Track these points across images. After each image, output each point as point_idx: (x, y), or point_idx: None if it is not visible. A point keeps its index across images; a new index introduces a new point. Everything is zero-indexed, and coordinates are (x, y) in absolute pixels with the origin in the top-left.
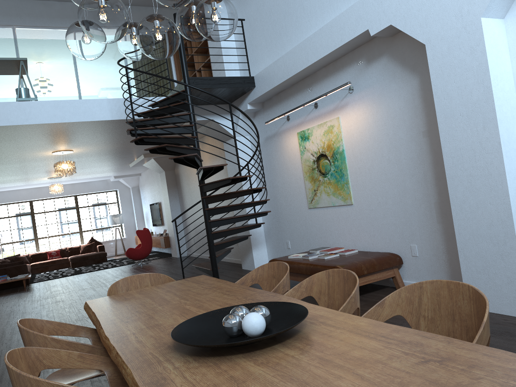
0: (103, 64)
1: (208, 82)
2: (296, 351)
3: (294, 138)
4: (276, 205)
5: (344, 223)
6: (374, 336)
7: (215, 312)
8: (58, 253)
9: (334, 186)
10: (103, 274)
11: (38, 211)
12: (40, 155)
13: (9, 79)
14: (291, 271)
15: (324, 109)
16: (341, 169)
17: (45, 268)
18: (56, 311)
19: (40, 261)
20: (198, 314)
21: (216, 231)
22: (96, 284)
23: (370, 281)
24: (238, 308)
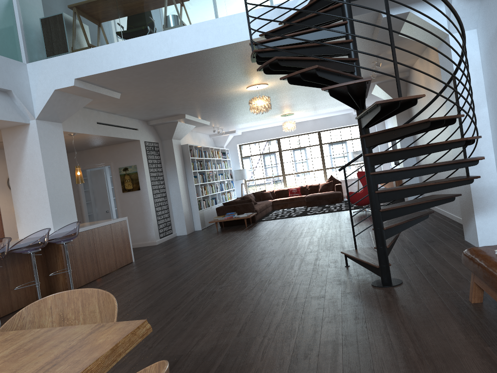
0: None
1: None
2: None
3: None
4: None
5: None
6: None
7: None
8: (298, 190)
9: None
10: (316, 220)
11: (284, 148)
12: (238, 92)
13: (152, 8)
14: (490, 286)
15: None
16: None
17: (284, 205)
18: (217, 267)
19: (281, 198)
20: None
21: (383, 190)
22: (293, 234)
23: None
24: None
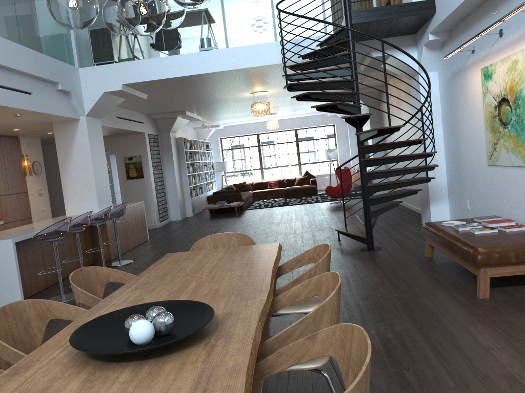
0: (274, 4)
1: (373, 14)
2: (126, 378)
3: (478, 76)
4: (459, 156)
5: (522, 190)
6: (201, 386)
7: (162, 303)
8: (276, 183)
9: (514, 141)
10: (300, 210)
11: (263, 143)
12: (241, 96)
13: (191, 31)
14: (437, 242)
15: (509, 38)
16: (523, 120)
17: (264, 196)
18: None
19: (261, 190)
20: (180, 296)
21: (372, 184)
22: (285, 220)
23: (521, 273)
24: (151, 308)
